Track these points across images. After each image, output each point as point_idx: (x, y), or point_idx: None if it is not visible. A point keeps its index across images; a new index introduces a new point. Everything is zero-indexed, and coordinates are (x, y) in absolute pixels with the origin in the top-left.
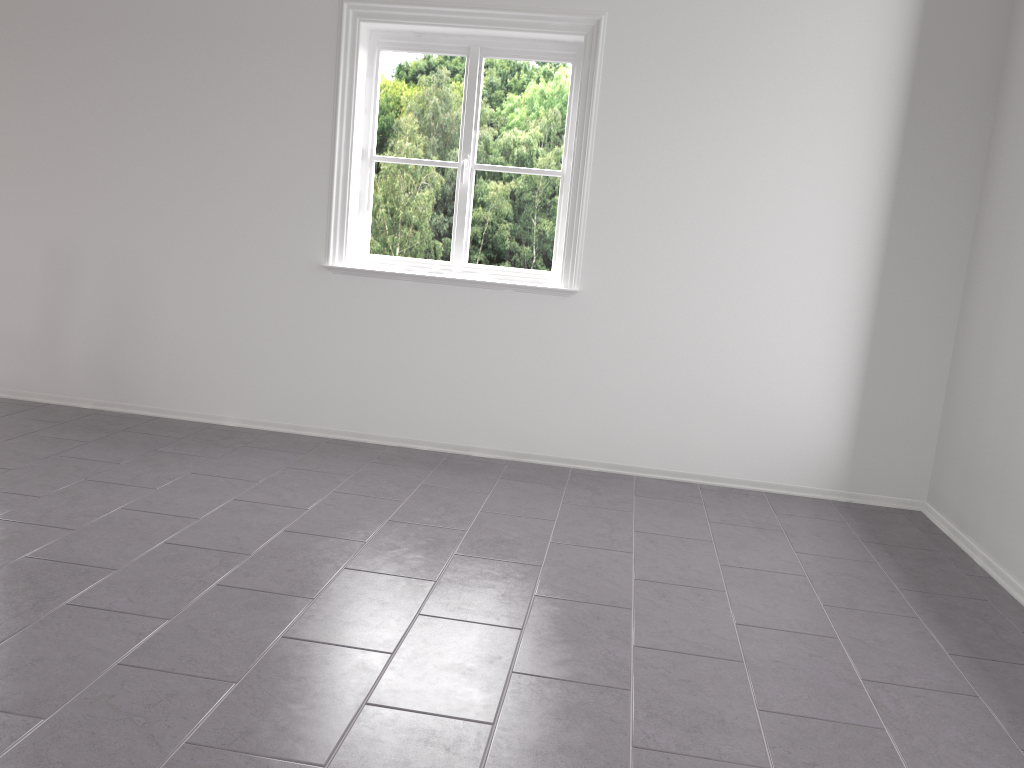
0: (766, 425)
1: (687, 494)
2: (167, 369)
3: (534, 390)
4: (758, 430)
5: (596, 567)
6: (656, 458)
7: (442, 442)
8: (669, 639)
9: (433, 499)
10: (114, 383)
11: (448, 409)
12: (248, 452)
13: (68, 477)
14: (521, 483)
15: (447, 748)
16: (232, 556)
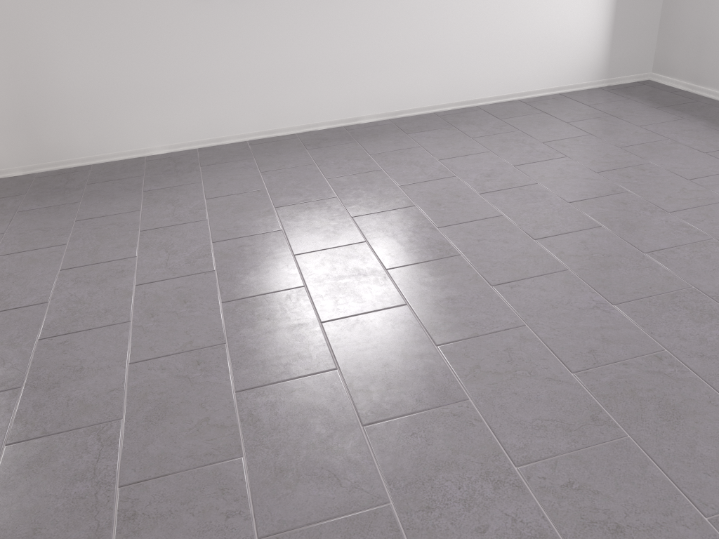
0: (557, 45)
1: (525, 109)
2: (85, 121)
3: (398, 60)
4: (552, 50)
5: (566, 173)
6: (488, 89)
7: (336, 119)
8: (677, 201)
9: (397, 162)
10: (37, 147)
11: (336, 92)
12: (213, 170)
13: (124, 234)
14: (425, 133)
15: (699, 310)
16: (357, 247)
